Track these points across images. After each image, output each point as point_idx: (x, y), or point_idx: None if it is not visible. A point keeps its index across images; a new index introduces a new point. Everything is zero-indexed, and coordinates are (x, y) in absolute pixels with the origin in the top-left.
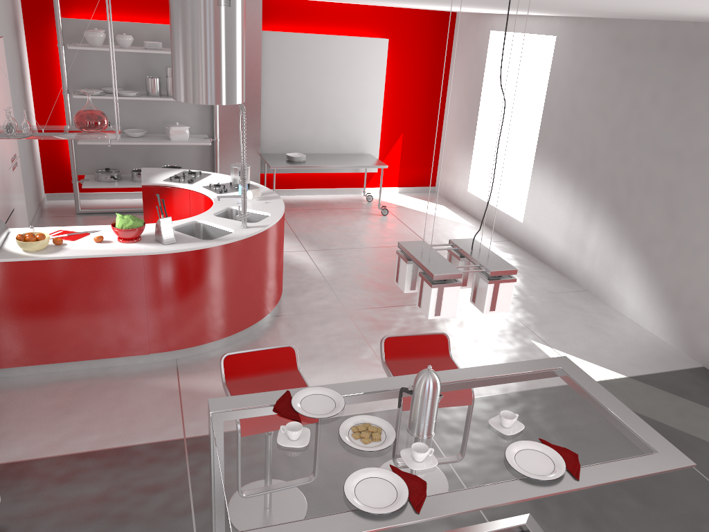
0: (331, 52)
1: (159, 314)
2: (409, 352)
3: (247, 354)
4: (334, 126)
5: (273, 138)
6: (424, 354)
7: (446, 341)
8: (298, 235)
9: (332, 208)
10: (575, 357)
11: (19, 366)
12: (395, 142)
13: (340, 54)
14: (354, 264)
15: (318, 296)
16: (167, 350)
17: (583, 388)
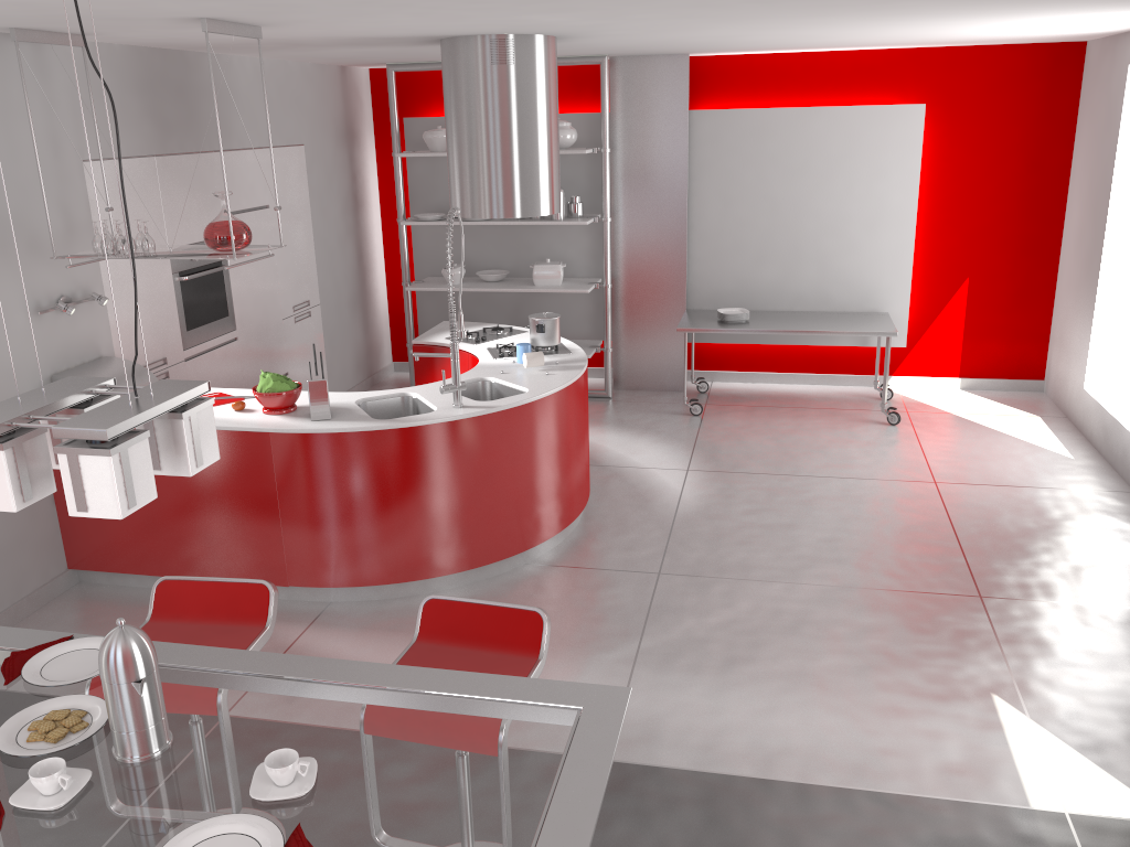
0: (812, 135)
1: (298, 526)
2: (464, 633)
3: (193, 583)
4: (820, 263)
5: (709, 284)
6: (491, 643)
7: (540, 627)
8: (698, 445)
9: (804, 406)
10: (1072, 751)
11: (131, 573)
12: (953, 293)
13: (829, 138)
14: (749, 501)
15: (635, 543)
16: (312, 584)
17: (558, 758)
